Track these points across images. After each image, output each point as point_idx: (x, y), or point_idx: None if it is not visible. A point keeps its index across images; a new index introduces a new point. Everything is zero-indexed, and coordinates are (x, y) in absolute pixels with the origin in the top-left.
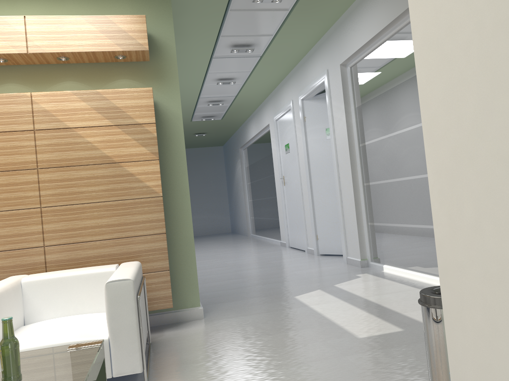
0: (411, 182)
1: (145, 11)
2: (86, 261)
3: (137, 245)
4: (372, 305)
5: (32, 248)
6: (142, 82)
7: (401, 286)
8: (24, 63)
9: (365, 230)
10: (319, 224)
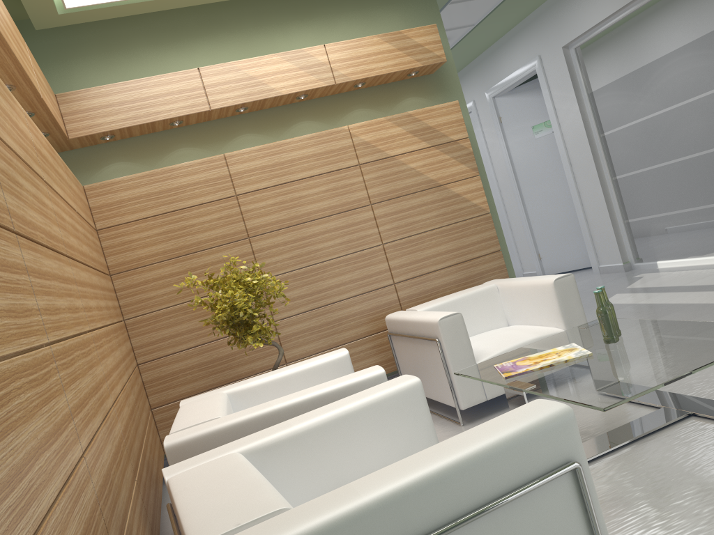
0: (691, 161)
1: (415, 19)
2: (435, 292)
3: (478, 267)
4: (705, 287)
5: (384, 288)
6: (428, 98)
7: (707, 271)
8: (316, 97)
9: (622, 230)
10: (540, 240)
